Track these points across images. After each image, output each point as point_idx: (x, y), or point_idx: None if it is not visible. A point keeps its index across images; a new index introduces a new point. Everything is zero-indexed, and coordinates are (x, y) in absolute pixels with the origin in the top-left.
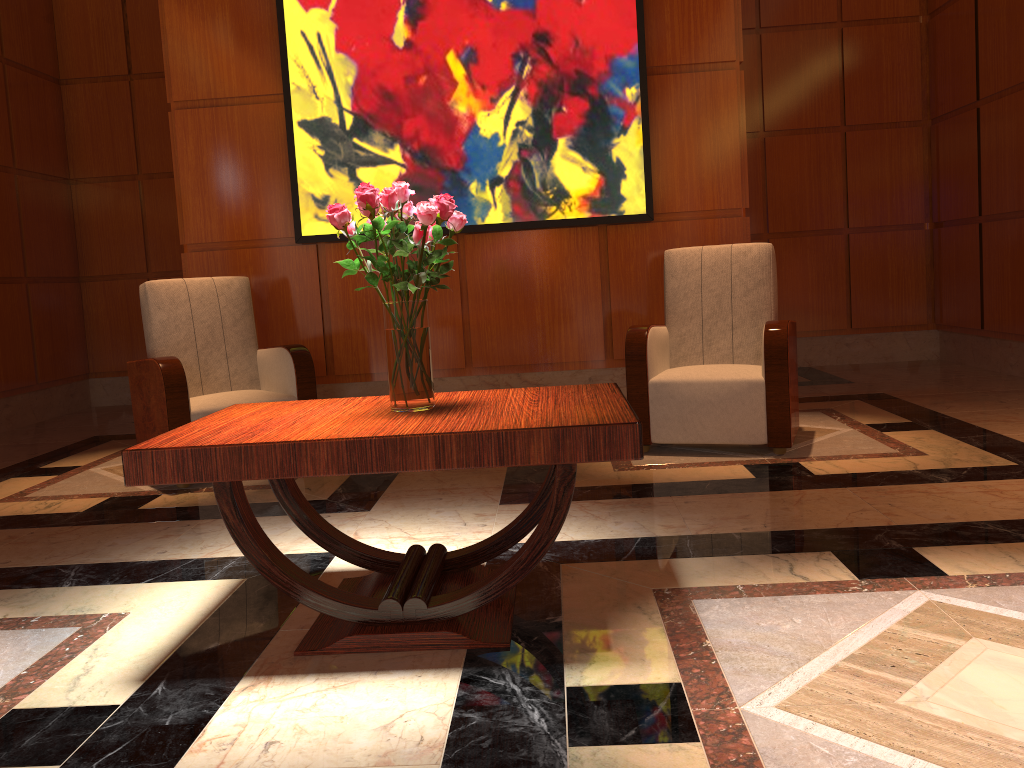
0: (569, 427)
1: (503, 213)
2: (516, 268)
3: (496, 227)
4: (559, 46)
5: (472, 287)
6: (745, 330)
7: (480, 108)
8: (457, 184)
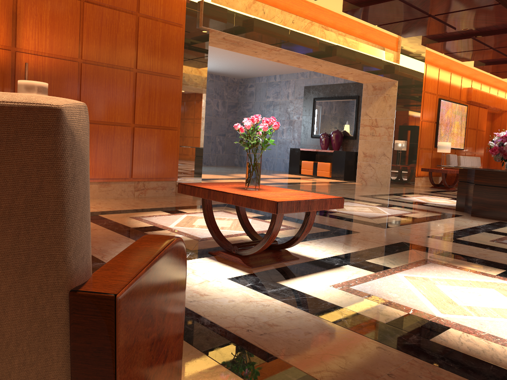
0: None
1: None
2: None
3: None
4: None
5: None
6: None
7: None
8: None
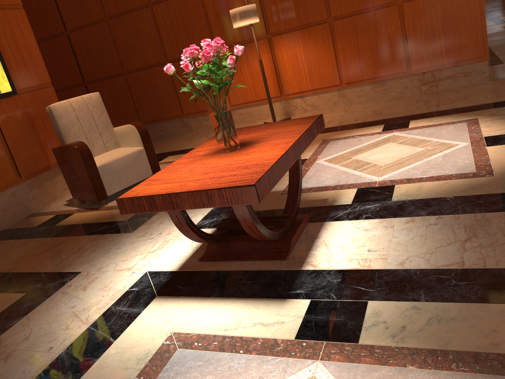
0: (316, 120)
1: None
2: None
3: None
4: None
5: None
6: (106, 134)
7: None
8: None
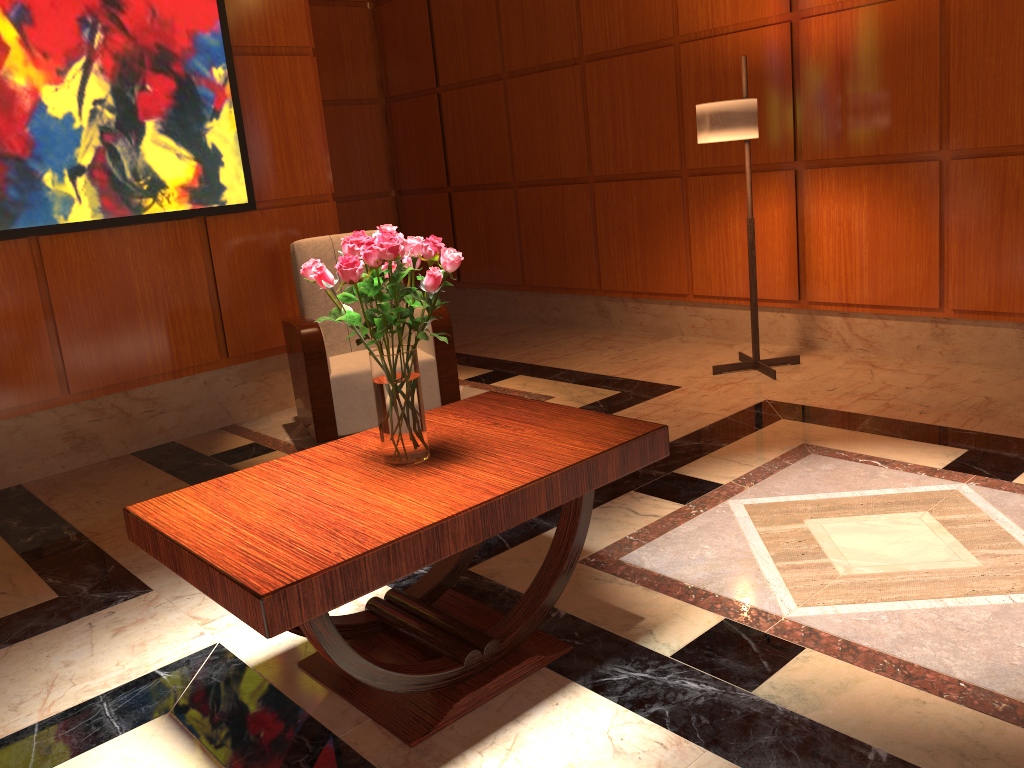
0: (629, 442)
1: (91, 209)
2: (110, 271)
3: (85, 226)
4: (134, 14)
5: (58, 299)
6: None
7: (45, 81)
8: (26, 175)
